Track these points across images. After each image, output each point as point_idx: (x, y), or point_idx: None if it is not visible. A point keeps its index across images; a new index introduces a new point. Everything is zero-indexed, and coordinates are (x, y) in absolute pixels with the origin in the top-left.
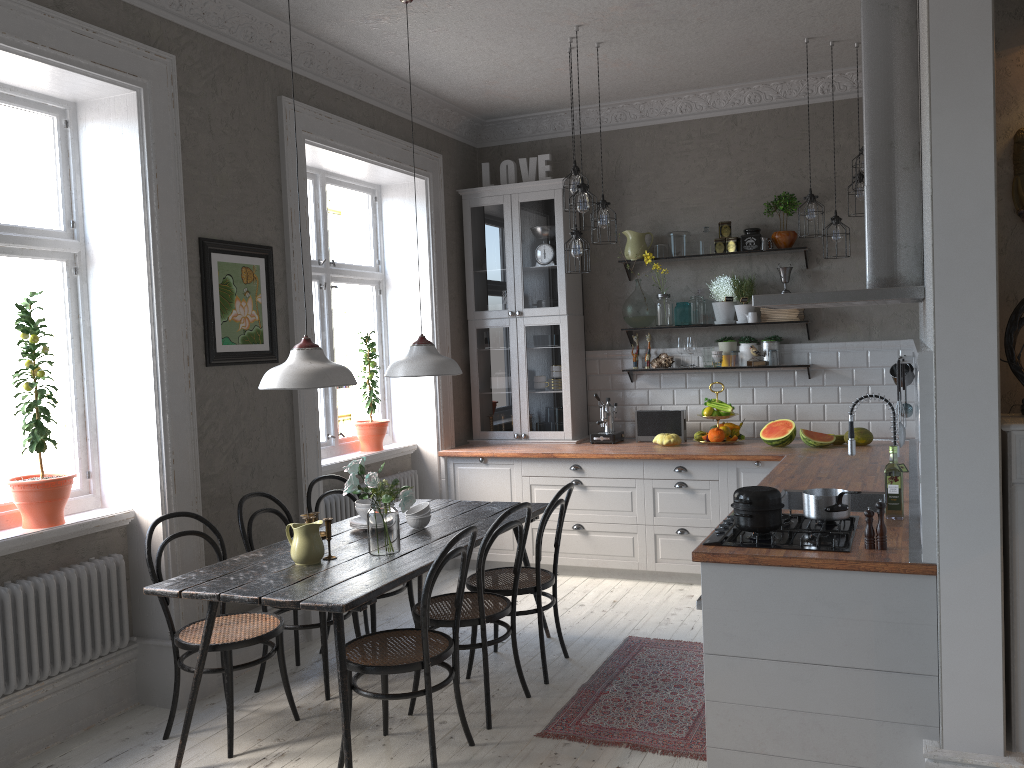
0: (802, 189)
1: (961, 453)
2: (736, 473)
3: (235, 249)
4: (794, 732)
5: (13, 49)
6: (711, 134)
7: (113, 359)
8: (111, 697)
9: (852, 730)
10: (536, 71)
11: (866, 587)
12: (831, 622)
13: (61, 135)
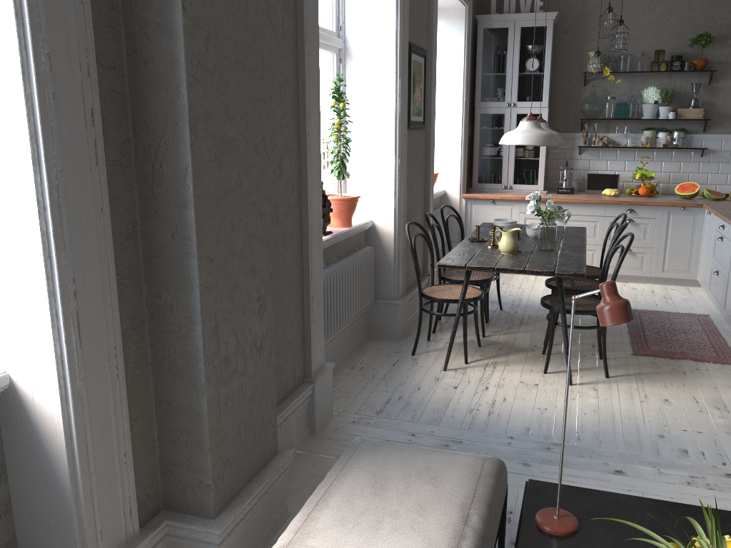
0: (713, 30)
1: None
2: (668, 214)
3: (418, 51)
4: None
5: None
6: None
7: (362, 122)
8: (360, 333)
9: None
10: None
11: None
12: None
13: None
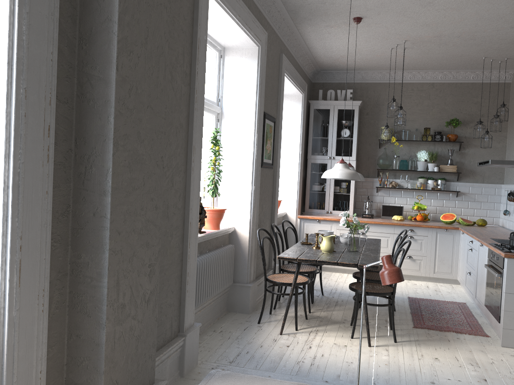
0: (460, 117)
1: None
2: (436, 233)
3: (270, 118)
4: None
5: (240, 26)
6: (422, 89)
7: (231, 160)
8: (222, 307)
9: None
10: (367, 55)
11: None
12: None
13: (219, 61)
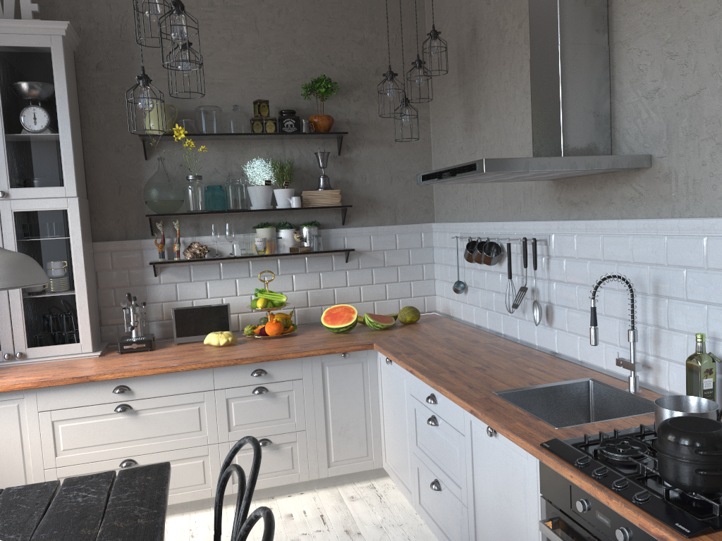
0: (331, 76)
1: None
2: (322, 368)
3: None
4: None
5: None
6: (236, 5)
7: None
8: None
9: None
10: None
11: None
12: None
13: None
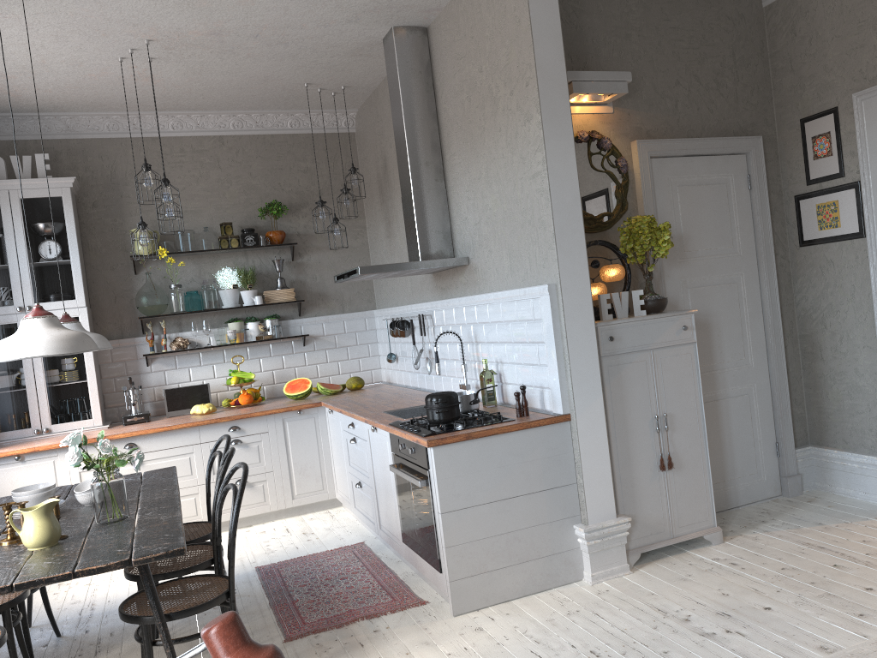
0: (282, 199)
1: (579, 342)
2: (283, 423)
3: None
4: (503, 549)
5: None
6: (202, 150)
7: None
8: None
9: (536, 534)
10: (67, 73)
11: (535, 438)
12: (518, 466)
13: None
